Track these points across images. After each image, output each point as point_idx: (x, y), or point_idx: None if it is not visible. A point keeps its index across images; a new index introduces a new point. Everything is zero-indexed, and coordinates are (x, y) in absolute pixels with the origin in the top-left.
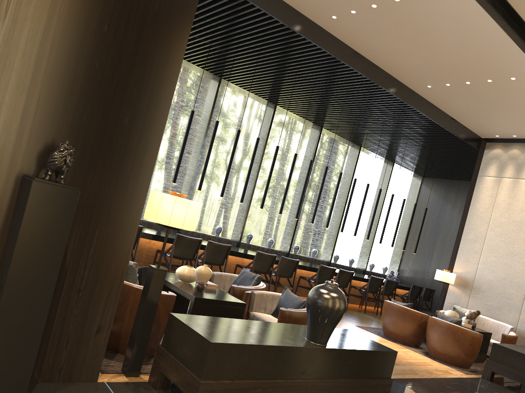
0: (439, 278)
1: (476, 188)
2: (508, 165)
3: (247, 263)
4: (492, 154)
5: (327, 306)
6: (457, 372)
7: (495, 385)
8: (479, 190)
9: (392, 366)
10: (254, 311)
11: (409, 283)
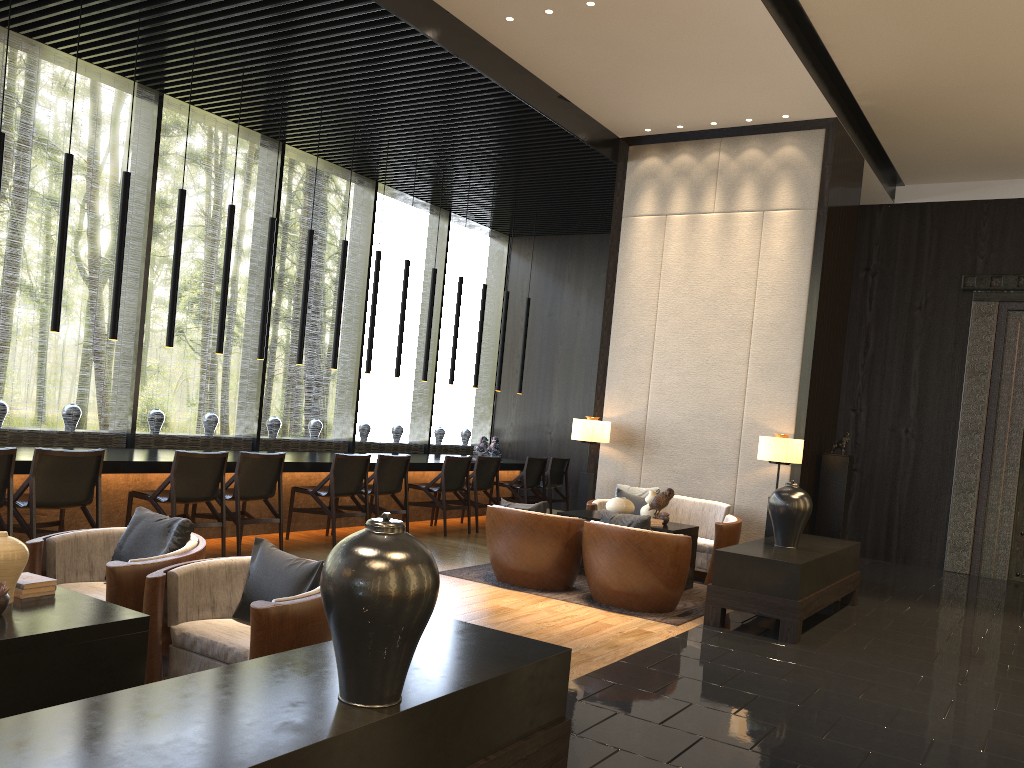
0: (581, 436)
1: (623, 242)
2: (676, 188)
3: (160, 483)
4: (644, 169)
5: (387, 595)
6: (659, 627)
7: (733, 635)
8: (629, 245)
9: (565, 688)
10: (183, 622)
11: (517, 453)
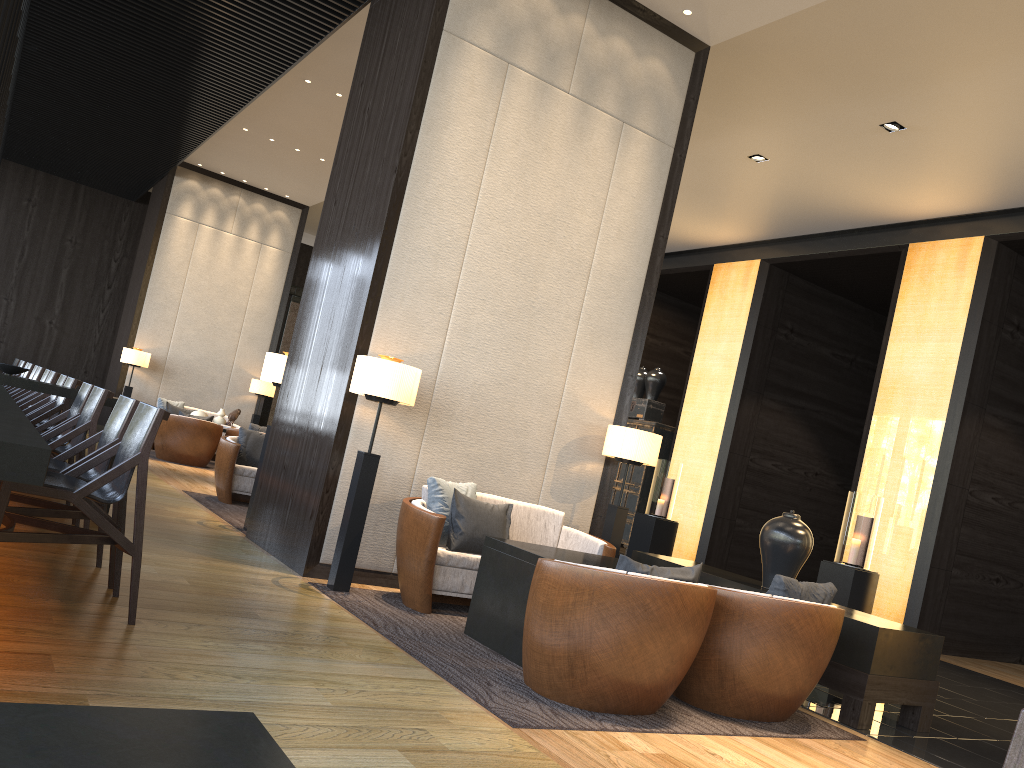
0: (136, 362)
1: (165, 230)
2: (209, 209)
3: None
4: (187, 186)
5: None
6: None
7: None
8: (170, 234)
9: None
10: None
11: None
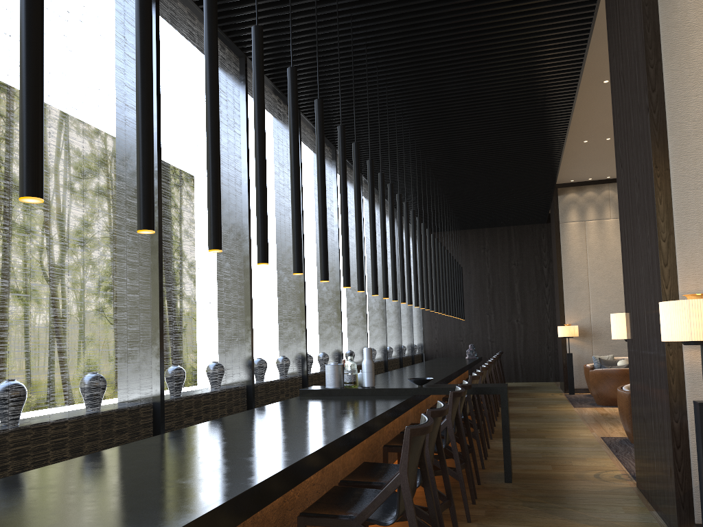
0: (568, 334)
1: (562, 235)
2: (588, 208)
3: None
4: (568, 199)
5: None
6: None
7: None
8: (566, 237)
9: None
10: None
11: (442, 355)
